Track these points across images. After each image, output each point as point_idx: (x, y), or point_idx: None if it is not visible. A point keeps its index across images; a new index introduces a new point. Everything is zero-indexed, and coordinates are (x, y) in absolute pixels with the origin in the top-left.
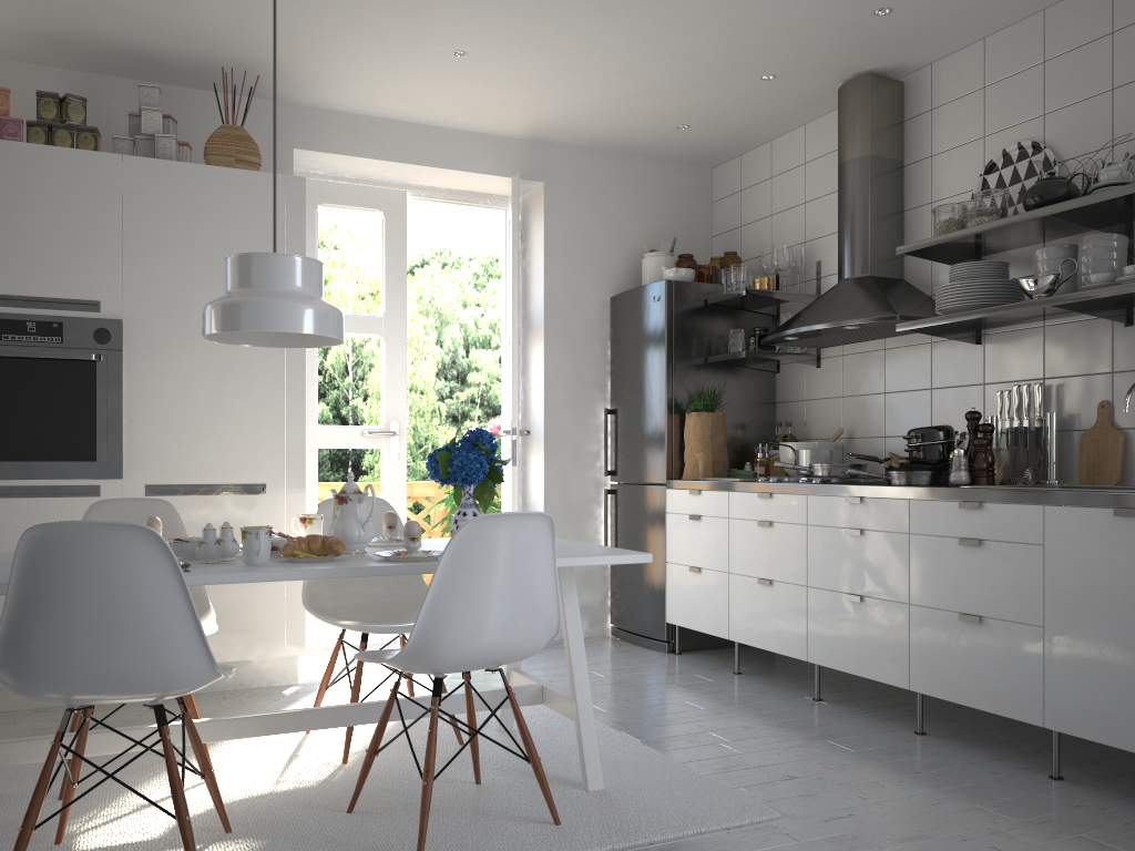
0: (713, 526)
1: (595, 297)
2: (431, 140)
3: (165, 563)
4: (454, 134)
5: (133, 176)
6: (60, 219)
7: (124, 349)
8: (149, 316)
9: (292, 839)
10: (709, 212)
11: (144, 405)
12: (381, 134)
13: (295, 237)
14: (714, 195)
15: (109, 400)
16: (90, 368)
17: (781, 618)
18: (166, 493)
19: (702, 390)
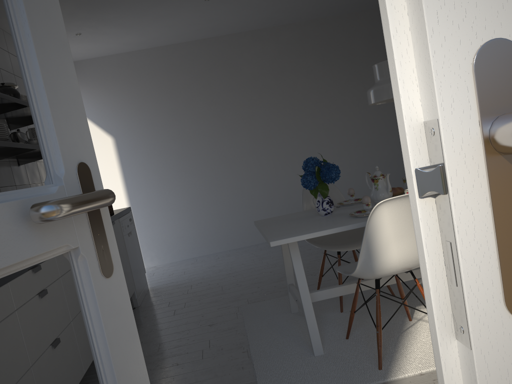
0: (4, 332)
1: None
2: None
3: None
4: None
5: None
6: None
7: None
8: None
9: (409, 285)
10: None
11: None
12: None
13: None
14: None
15: None
16: None
17: (69, 361)
18: None
19: None
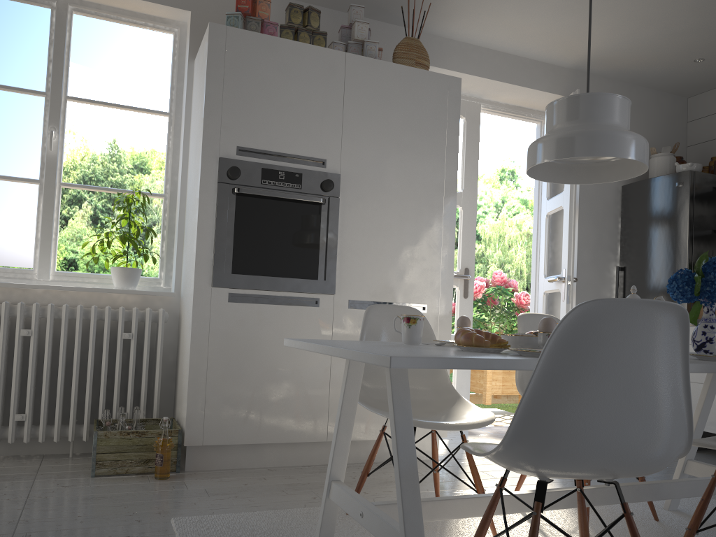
0: None
1: (611, 185)
2: (512, 65)
3: (677, 346)
4: (527, 62)
5: (352, 69)
6: (303, 97)
7: (340, 197)
8: (356, 173)
9: None
10: (685, 129)
11: (350, 239)
12: (481, 58)
13: (453, 122)
14: (689, 117)
15: (329, 234)
16: (317, 209)
17: None
18: (362, 307)
19: (710, 254)
